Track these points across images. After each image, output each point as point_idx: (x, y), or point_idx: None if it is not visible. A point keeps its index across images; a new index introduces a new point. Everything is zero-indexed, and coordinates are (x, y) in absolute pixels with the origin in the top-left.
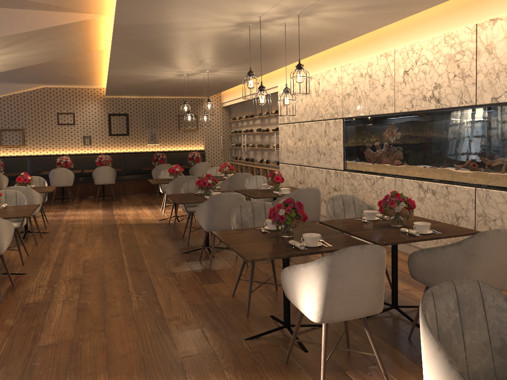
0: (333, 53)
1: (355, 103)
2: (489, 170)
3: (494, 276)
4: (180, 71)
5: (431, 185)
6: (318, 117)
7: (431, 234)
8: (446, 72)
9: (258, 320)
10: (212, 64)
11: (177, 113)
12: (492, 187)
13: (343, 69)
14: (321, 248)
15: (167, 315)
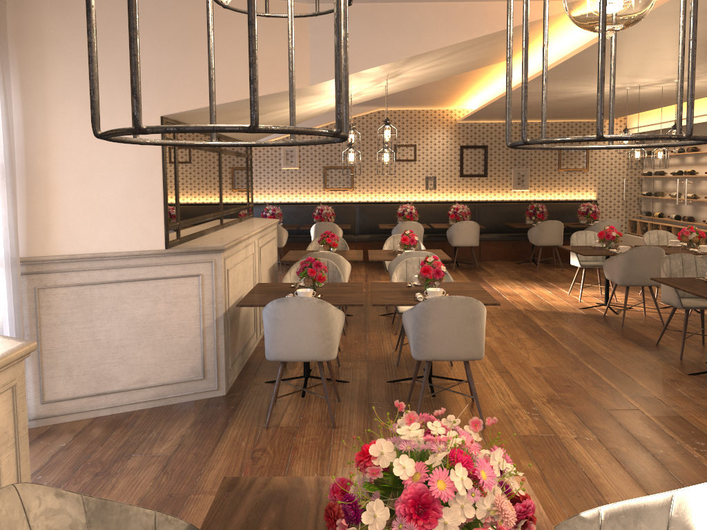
0: None
1: None
2: None
3: None
4: (631, 82)
5: None
6: None
7: None
8: None
9: None
10: (703, 69)
11: (558, 144)
12: None
13: None
14: None
15: None
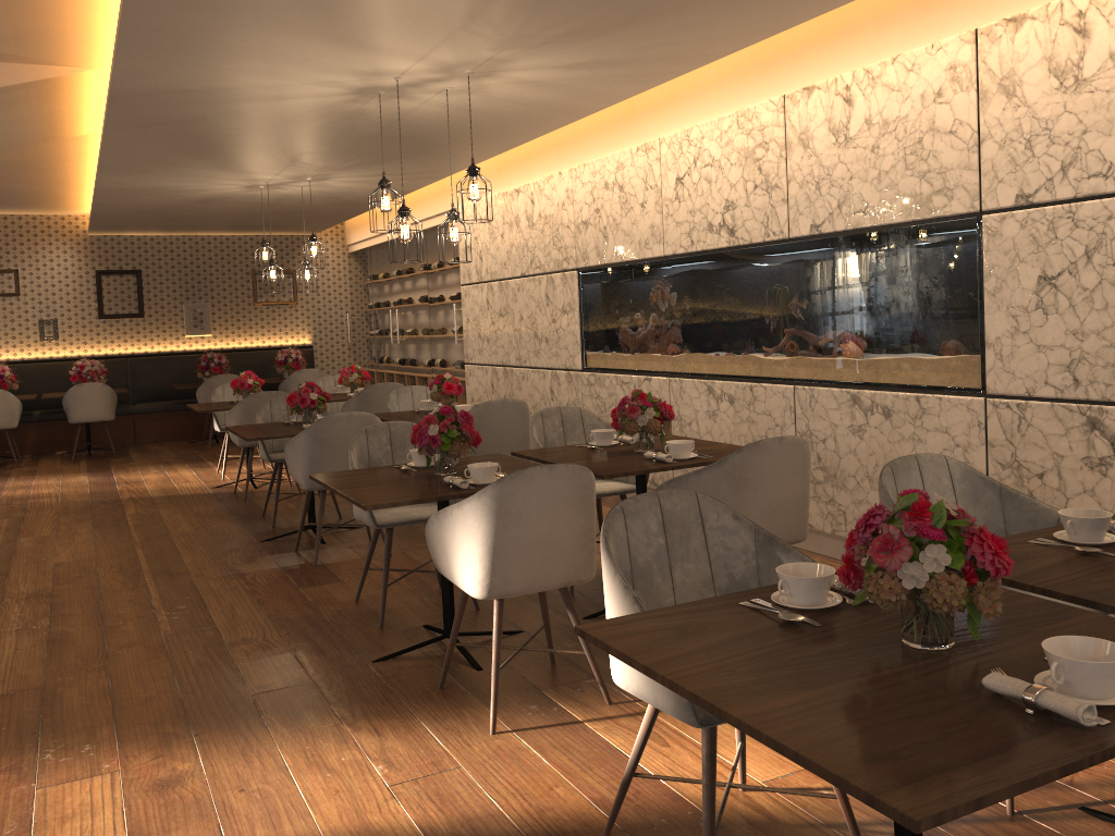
0: (556, 144)
1: (598, 240)
2: (814, 354)
3: (782, 517)
4: (252, 179)
5: (727, 387)
6: (534, 267)
7: (695, 459)
8: (743, 181)
9: (400, 633)
10: (316, 165)
11: (251, 268)
12: (819, 383)
13: (575, 173)
14: None
15: (229, 638)
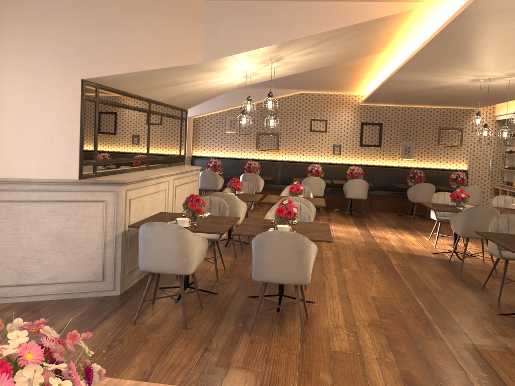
0: None
1: None
2: None
3: None
4: (482, 75)
5: None
6: None
7: None
8: None
9: None
10: None
11: (438, 125)
12: None
13: None
14: None
15: None
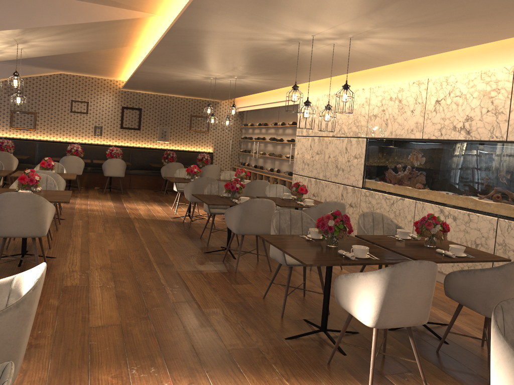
0: (363, 74)
1: (381, 125)
2: (513, 203)
3: None
4: (210, 74)
5: (453, 211)
6: (340, 133)
7: (465, 257)
8: (479, 107)
9: (293, 322)
10: (243, 71)
11: (190, 113)
12: None
13: (372, 90)
14: (369, 260)
15: (205, 310)
